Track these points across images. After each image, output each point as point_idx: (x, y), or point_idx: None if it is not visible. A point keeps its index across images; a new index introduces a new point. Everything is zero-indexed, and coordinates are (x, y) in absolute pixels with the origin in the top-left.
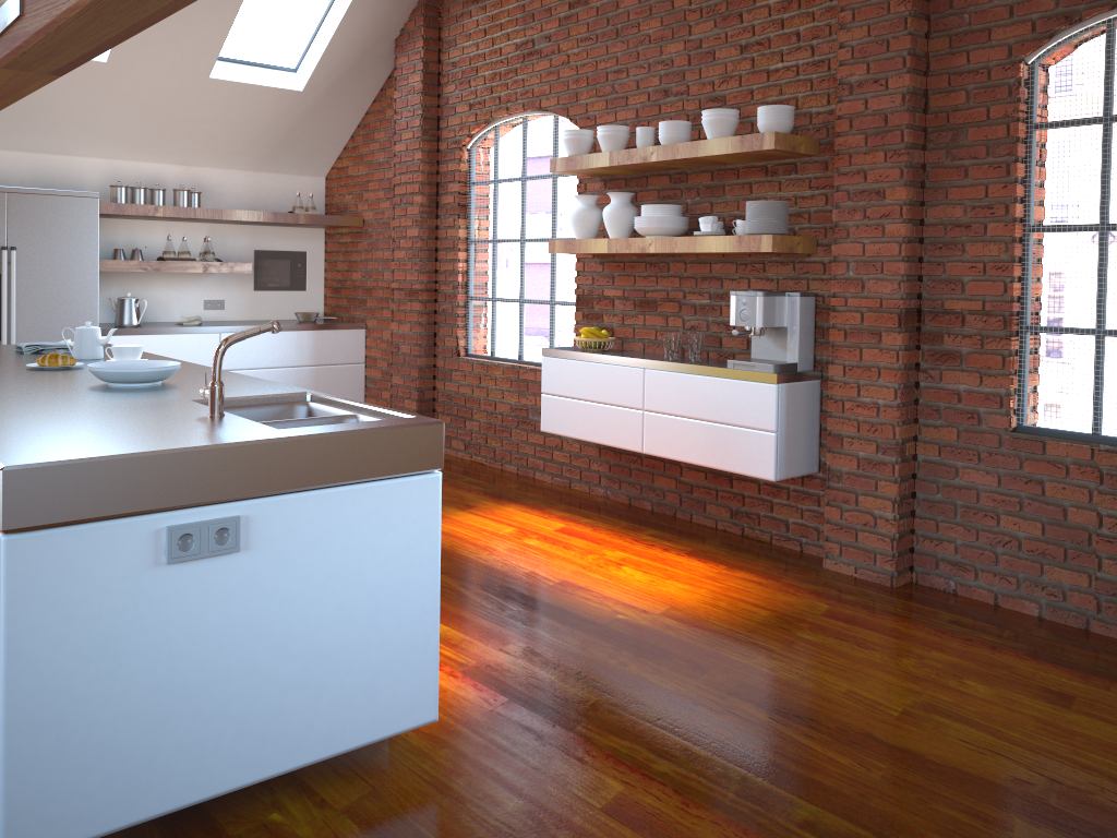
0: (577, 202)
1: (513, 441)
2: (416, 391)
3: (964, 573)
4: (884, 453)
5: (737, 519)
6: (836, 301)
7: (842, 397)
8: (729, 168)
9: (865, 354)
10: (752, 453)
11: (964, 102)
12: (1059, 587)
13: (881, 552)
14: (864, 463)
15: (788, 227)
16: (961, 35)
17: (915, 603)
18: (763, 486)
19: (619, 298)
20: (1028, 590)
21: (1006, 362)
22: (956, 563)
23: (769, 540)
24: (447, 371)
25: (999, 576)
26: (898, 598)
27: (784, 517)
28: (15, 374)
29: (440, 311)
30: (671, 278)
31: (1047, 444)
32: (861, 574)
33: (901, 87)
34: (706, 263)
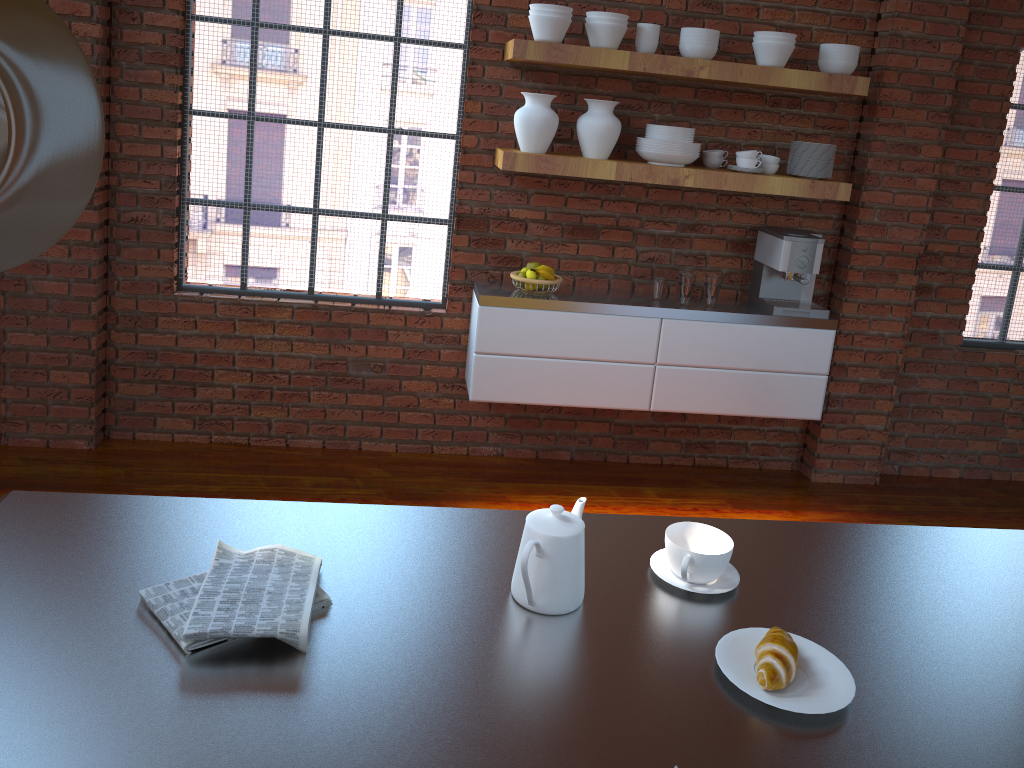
0: (534, 102)
1: (312, 407)
2: (85, 354)
3: (909, 458)
4: (884, 377)
5: (690, 451)
6: (859, 245)
7: (850, 331)
8: (717, 88)
9: (881, 293)
10: (797, 396)
11: (972, 75)
12: (974, 454)
13: (868, 458)
14: (865, 387)
15: (782, 162)
16: (979, 15)
17: (919, 495)
18: (724, 415)
19: (534, 221)
20: (955, 461)
21: (968, 294)
22: (901, 451)
23: (724, 464)
24: (143, 316)
25: (936, 455)
26: (904, 494)
27: (743, 441)
28: (971, 761)
29: (122, 222)
30: (624, 203)
31: (986, 354)
32: (848, 480)
33: (950, 54)
34: (675, 190)
